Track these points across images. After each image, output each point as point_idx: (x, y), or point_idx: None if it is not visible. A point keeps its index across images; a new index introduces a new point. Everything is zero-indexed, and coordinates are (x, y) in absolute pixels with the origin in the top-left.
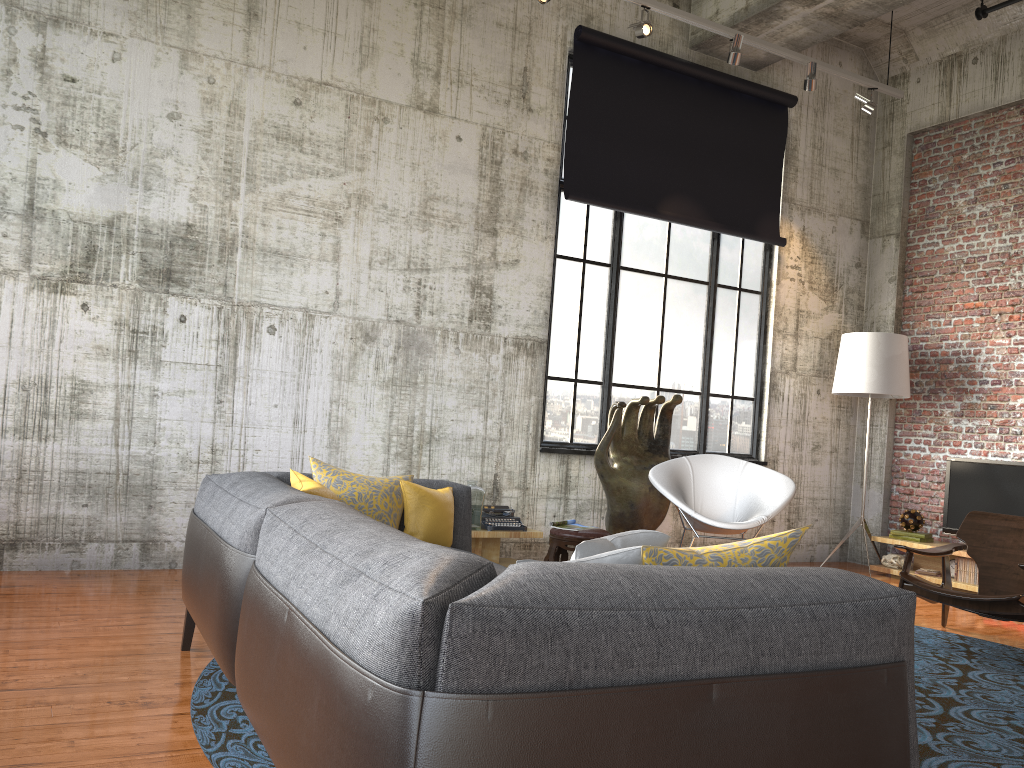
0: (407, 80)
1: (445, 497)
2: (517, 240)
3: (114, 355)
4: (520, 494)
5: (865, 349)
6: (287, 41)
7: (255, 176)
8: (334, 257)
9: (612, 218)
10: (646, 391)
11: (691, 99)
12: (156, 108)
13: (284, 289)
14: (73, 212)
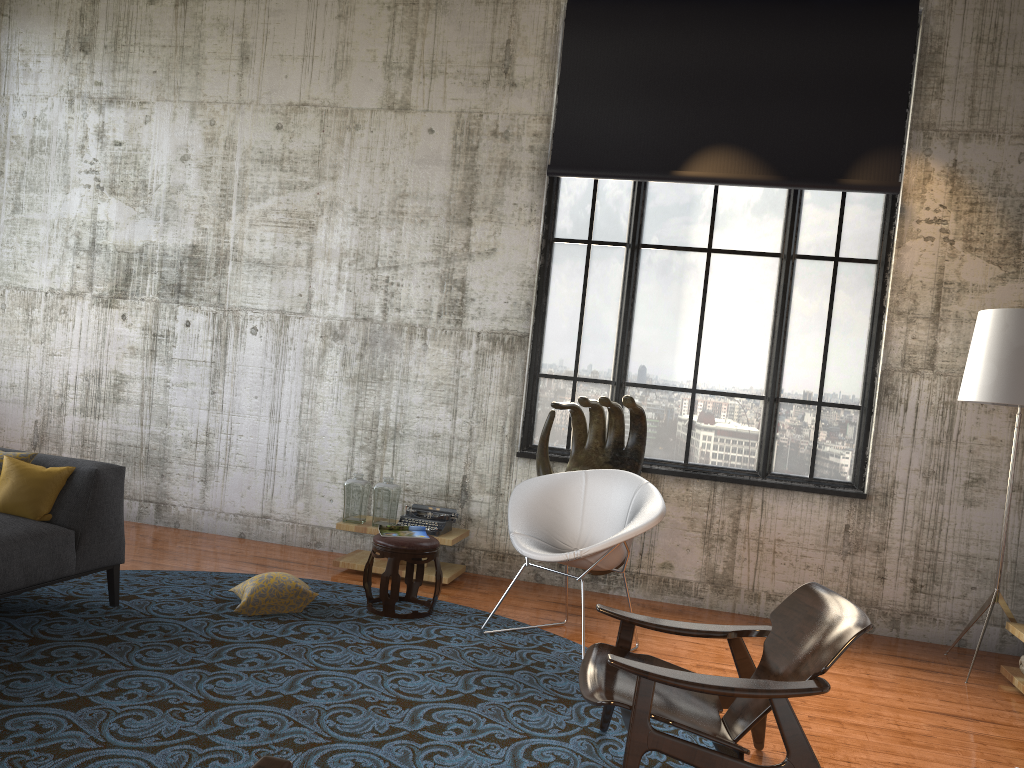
0: (379, 84)
1: (40, 474)
2: (495, 227)
3: (141, 354)
4: (493, 500)
5: (987, 335)
6: (272, 74)
7: (243, 198)
8: (307, 262)
9: (630, 188)
10: (676, 393)
11: (739, 23)
12: (173, 154)
13: (265, 294)
14: (118, 245)
